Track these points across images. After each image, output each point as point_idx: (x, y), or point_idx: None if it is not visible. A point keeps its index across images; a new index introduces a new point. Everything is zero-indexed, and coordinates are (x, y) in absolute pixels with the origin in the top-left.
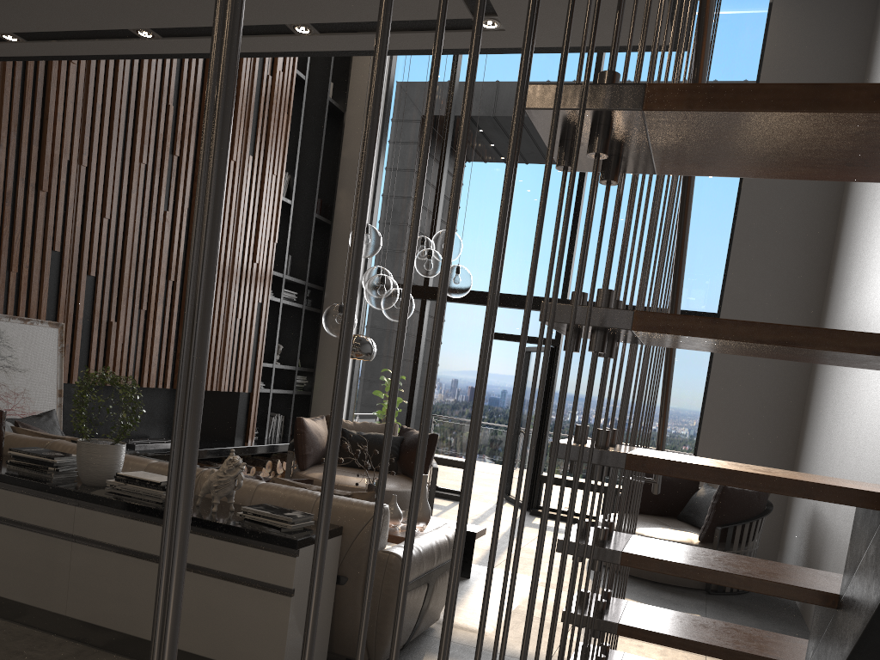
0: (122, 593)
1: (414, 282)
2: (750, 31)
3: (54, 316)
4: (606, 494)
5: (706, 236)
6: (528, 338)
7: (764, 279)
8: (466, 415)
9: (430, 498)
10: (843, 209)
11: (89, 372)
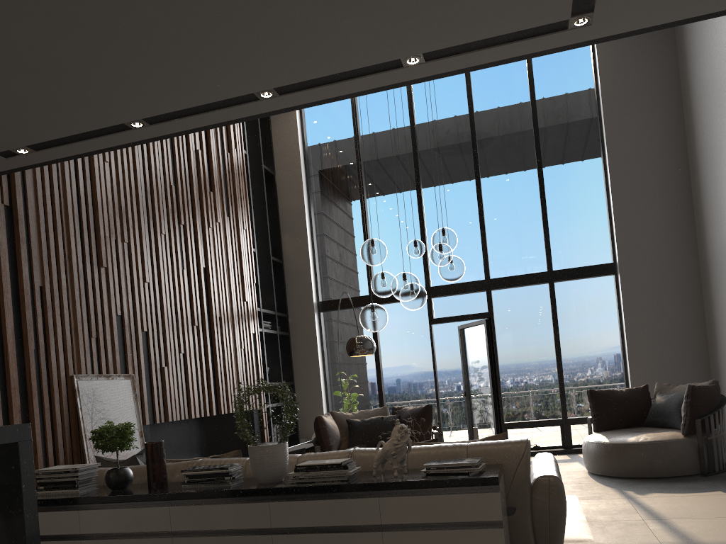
0: None
1: (360, 294)
2: (580, 51)
3: (125, 370)
4: (562, 425)
5: (588, 207)
6: (466, 316)
7: (645, 228)
8: (428, 390)
9: None
10: (693, 162)
11: (155, 412)
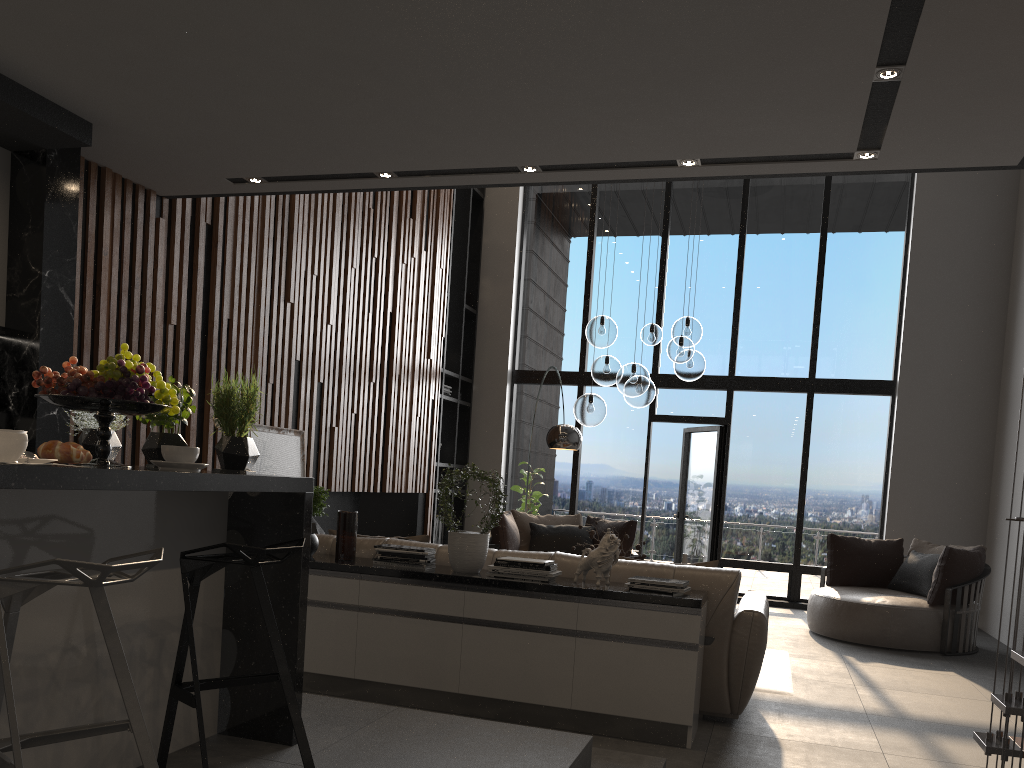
0: (519, 666)
1: (567, 368)
2: None
3: (295, 425)
4: (791, 573)
5: (874, 304)
6: (696, 418)
7: (940, 344)
8: (633, 502)
9: None
10: (1016, 270)
11: (319, 479)
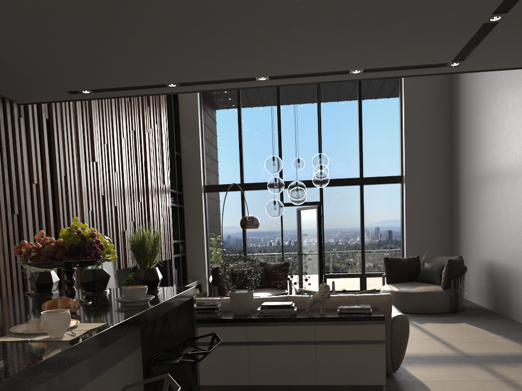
0: (284, 365)
1: (233, 182)
2: None
3: (105, 233)
4: (361, 277)
5: (388, 137)
6: (305, 203)
7: (422, 155)
8: (277, 250)
9: None
10: (456, 116)
11: (120, 262)
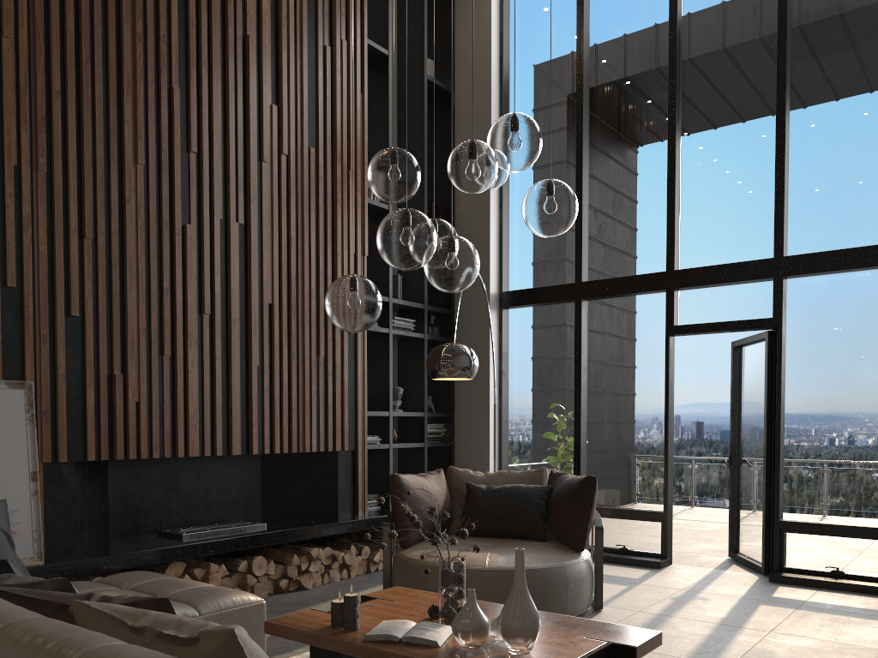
0: None
1: (564, 281)
2: None
3: (19, 374)
4: None
5: None
6: (730, 324)
7: None
8: (655, 446)
9: (596, 574)
10: None
11: (87, 444)
